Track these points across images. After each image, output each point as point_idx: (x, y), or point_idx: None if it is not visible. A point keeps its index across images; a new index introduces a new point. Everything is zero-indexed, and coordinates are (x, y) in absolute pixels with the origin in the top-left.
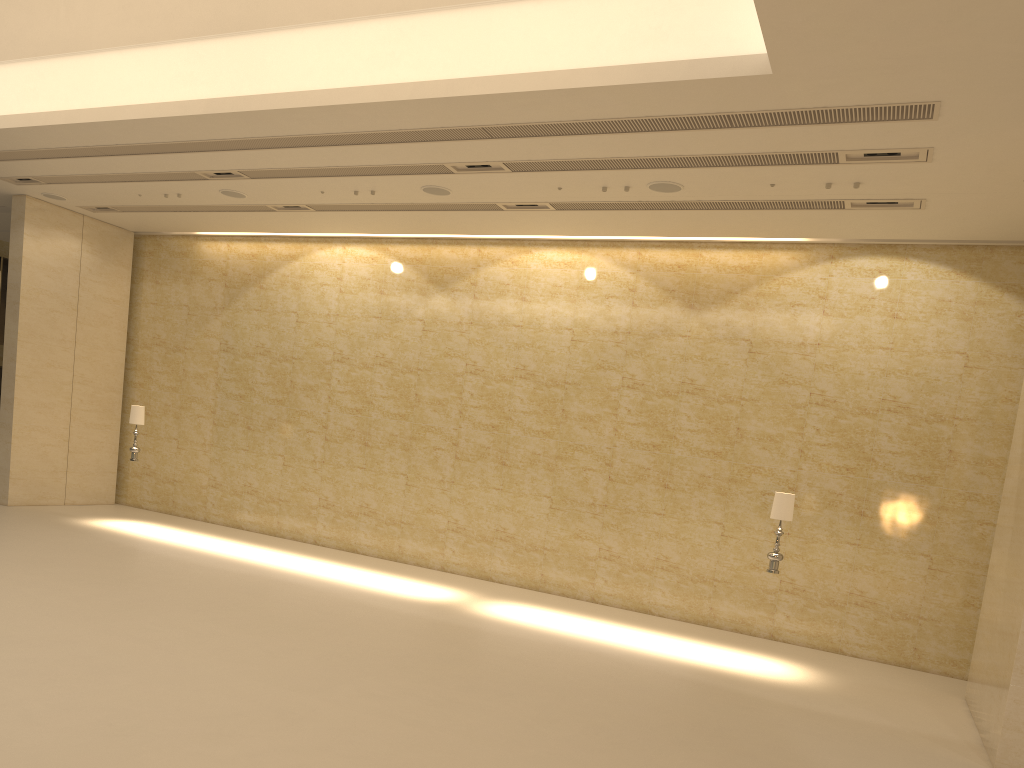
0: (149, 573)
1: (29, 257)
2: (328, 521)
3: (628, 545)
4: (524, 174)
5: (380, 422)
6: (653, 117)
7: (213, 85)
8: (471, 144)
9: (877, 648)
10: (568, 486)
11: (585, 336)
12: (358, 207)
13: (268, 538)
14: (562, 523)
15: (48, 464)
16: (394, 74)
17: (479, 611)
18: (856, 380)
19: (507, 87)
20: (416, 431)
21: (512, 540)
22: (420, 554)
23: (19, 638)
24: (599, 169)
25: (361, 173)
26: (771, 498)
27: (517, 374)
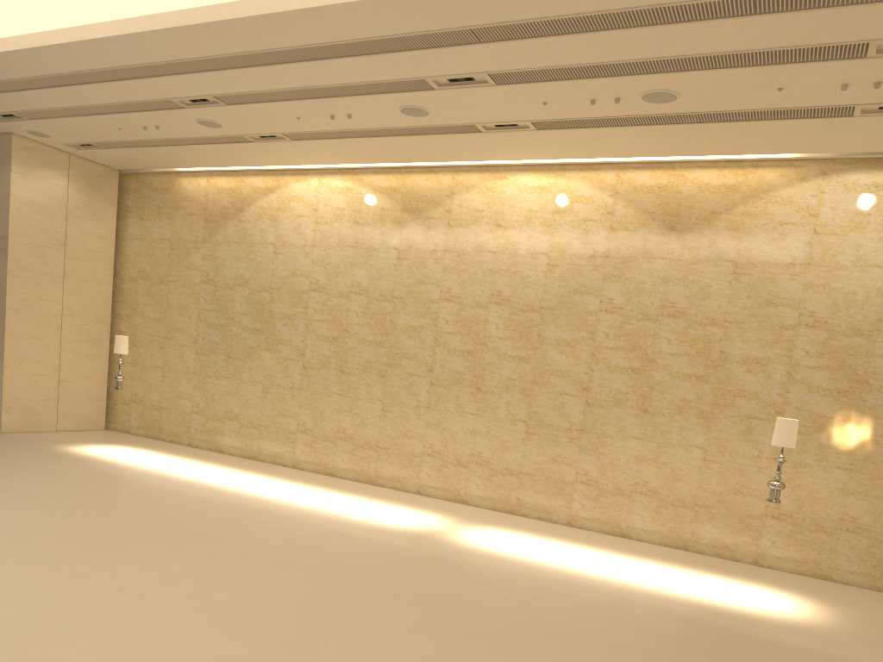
0: (129, 503)
1: (17, 194)
2: (306, 446)
3: (606, 469)
4: (509, 87)
5: (356, 349)
6: (666, 5)
7: None
8: (456, 52)
9: (870, 575)
10: (544, 411)
11: (561, 261)
12: (334, 134)
13: (249, 462)
14: (538, 447)
15: (40, 393)
16: None
17: (460, 539)
18: (849, 300)
19: None
20: (391, 358)
21: (487, 464)
22: (396, 478)
23: None
24: (591, 77)
25: (338, 94)
26: (756, 422)
27: (492, 300)
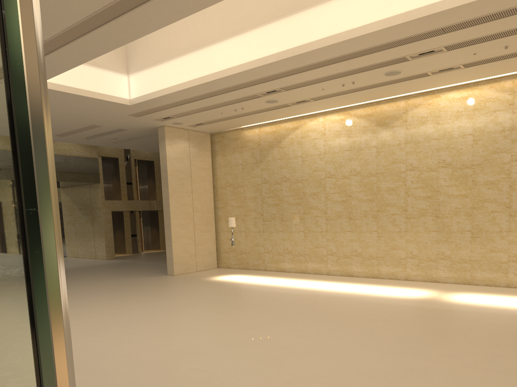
0: (267, 300)
1: (169, 155)
2: (333, 262)
3: None
4: (455, 50)
5: (357, 205)
6: None
7: (279, 45)
8: (429, 40)
9: None
10: (482, 223)
11: (482, 136)
12: (339, 93)
13: (302, 275)
14: (481, 244)
15: (188, 253)
16: (390, 11)
17: (451, 300)
18: None
19: None
20: (380, 207)
21: (448, 258)
22: (391, 273)
23: (244, 341)
24: (508, 35)
25: (351, 73)
26: None
27: (439, 165)
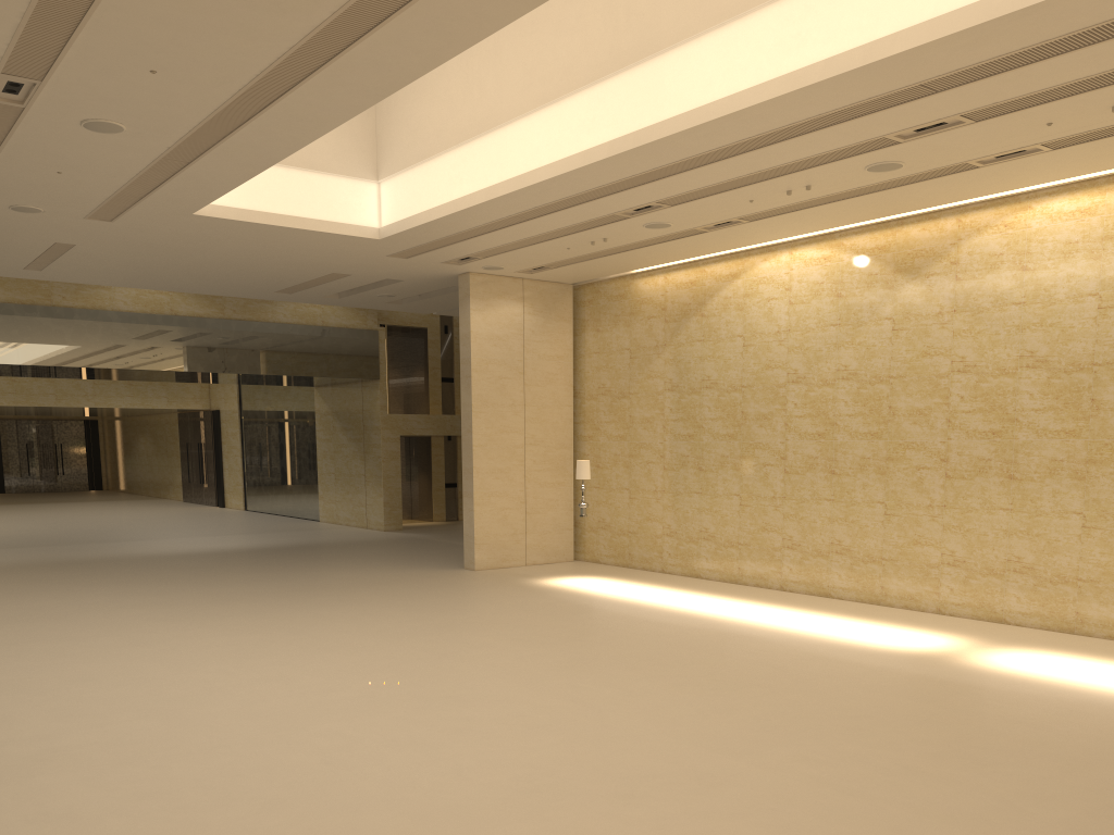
0: (594, 631)
1: (476, 331)
2: (794, 563)
3: None
4: (993, 120)
5: (847, 445)
6: None
7: (614, 125)
8: (911, 106)
9: None
10: (1107, 497)
11: None
12: (796, 206)
13: (728, 586)
14: (1102, 545)
15: (508, 527)
16: (801, 57)
17: (977, 662)
18: None
19: (938, 32)
20: (892, 450)
21: (1030, 571)
22: (908, 595)
23: (463, 698)
24: (1099, 87)
25: (788, 171)
26: None
27: (1022, 363)
